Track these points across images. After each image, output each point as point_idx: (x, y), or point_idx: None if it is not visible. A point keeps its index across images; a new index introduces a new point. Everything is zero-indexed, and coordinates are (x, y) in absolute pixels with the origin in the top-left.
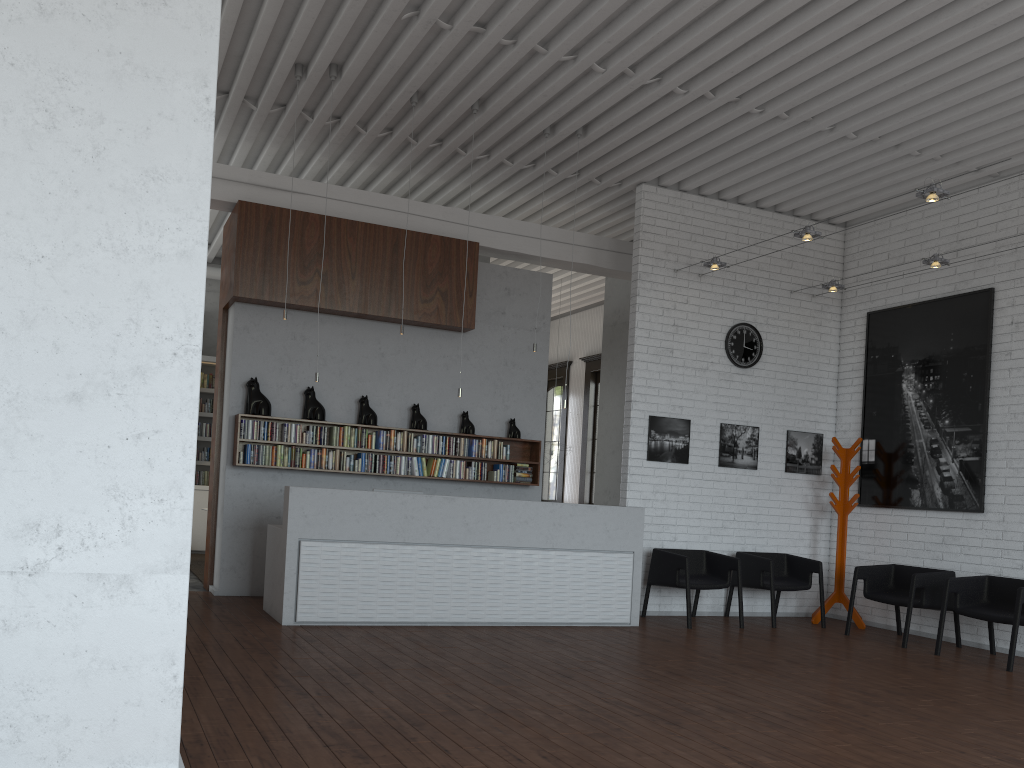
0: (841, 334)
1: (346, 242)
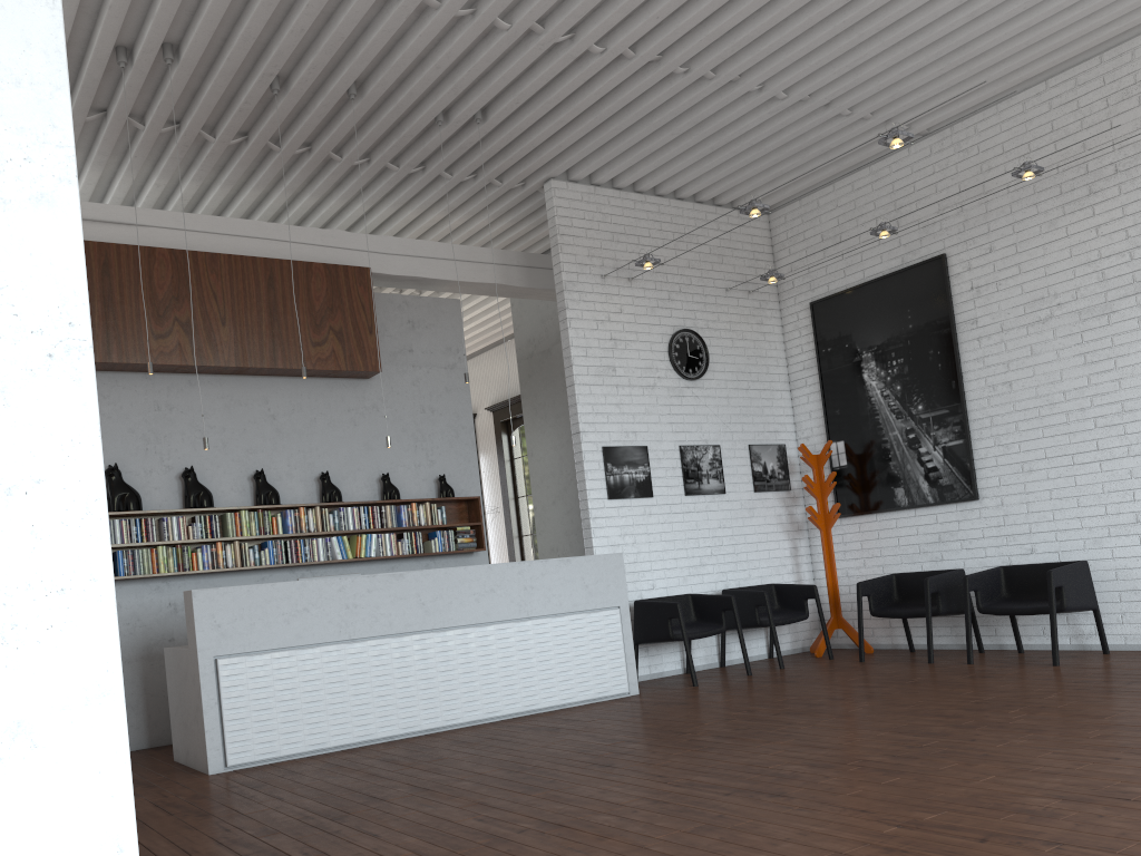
0: (784, 331)
1: (208, 280)
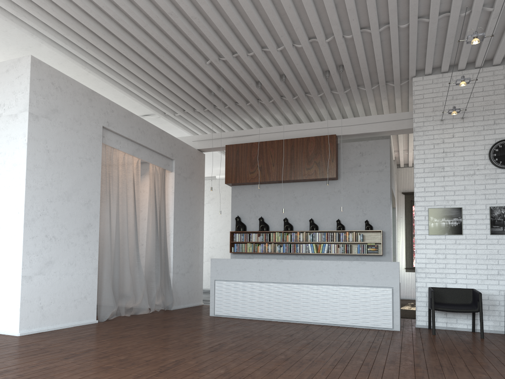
0: None
1: (269, 151)
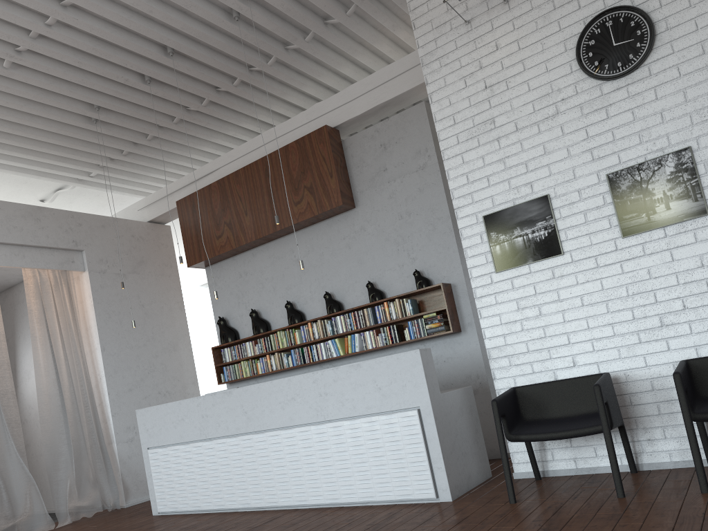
0: None
1: (236, 190)
